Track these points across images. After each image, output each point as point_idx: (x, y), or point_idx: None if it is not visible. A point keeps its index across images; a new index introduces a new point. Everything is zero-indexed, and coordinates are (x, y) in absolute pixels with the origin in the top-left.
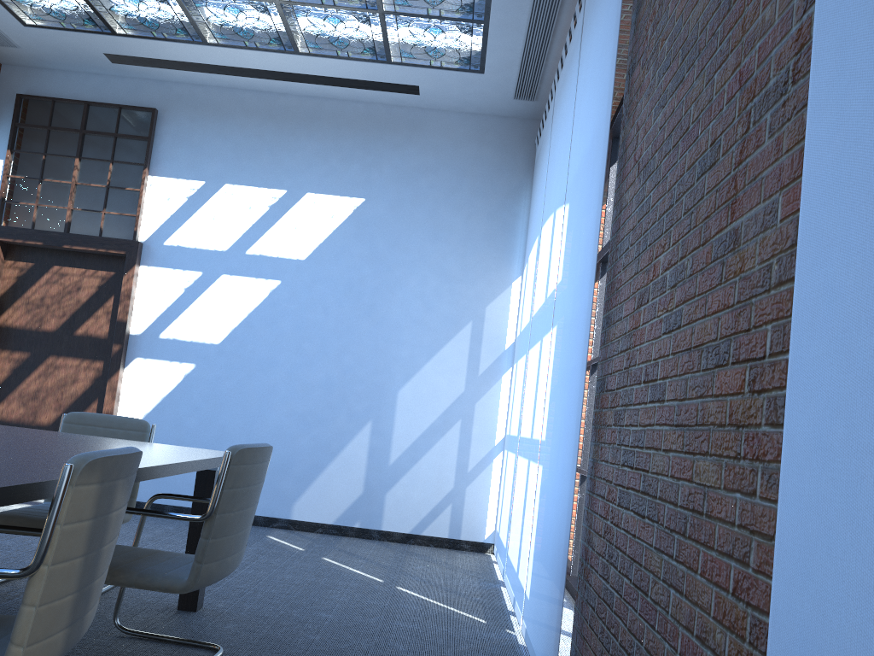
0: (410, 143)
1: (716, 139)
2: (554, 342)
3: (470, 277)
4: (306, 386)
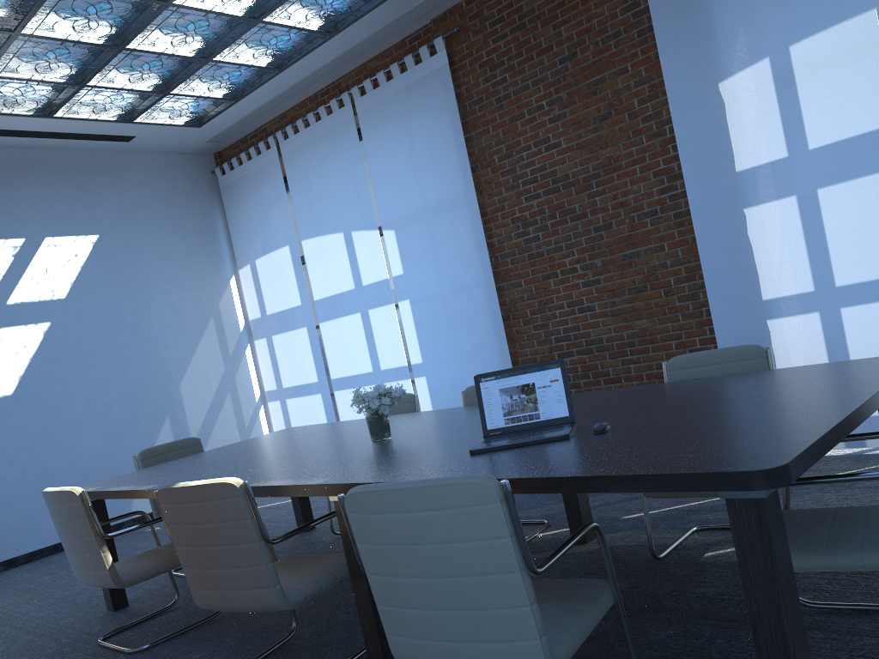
0: (119, 181)
1: (607, 221)
2: (411, 309)
3: (201, 283)
4: (107, 406)
